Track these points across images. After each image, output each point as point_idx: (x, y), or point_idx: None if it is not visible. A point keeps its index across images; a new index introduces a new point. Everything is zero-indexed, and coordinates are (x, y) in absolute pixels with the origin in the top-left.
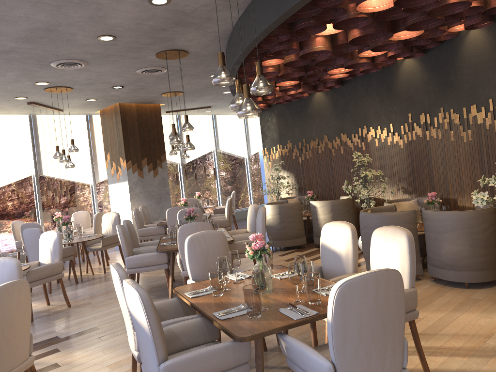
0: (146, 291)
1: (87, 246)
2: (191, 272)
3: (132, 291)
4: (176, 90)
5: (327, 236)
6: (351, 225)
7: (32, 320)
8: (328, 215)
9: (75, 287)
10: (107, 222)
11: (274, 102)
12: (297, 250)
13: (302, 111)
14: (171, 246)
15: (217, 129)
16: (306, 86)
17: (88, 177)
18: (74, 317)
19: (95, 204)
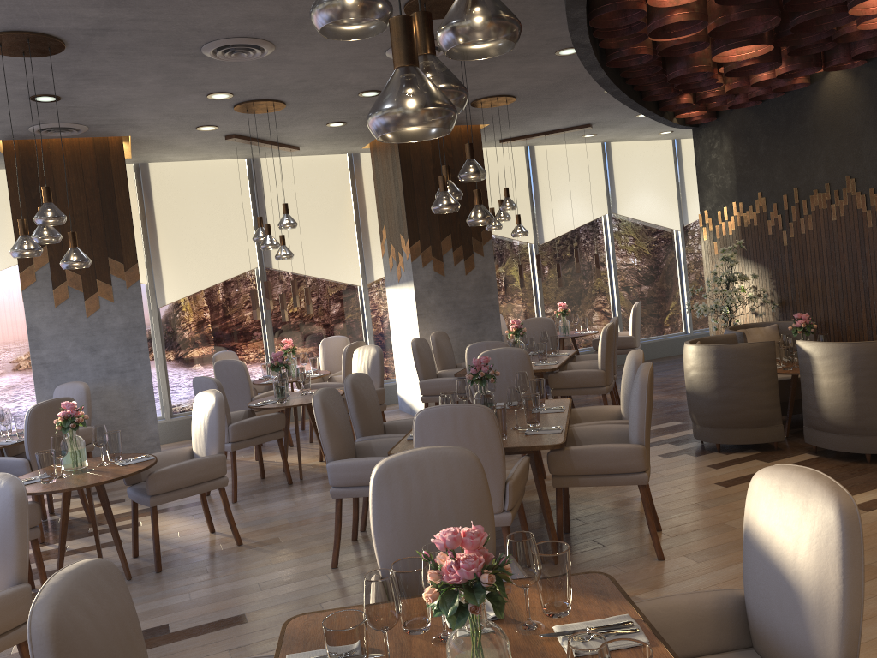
0: None
1: None
2: (379, 557)
3: None
4: (497, 92)
5: (763, 512)
6: (844, 499)
7: (158, 569)
8: (841, 378)
9: (280, 495)
10: (361, 364)
11: (726, 106)
12: (760, 454)
13: (794, 121)
14: None
15: (612, 172)
16: (798, 58)
17: (352, 271)
18: (229, 574)
19: (365, 322)
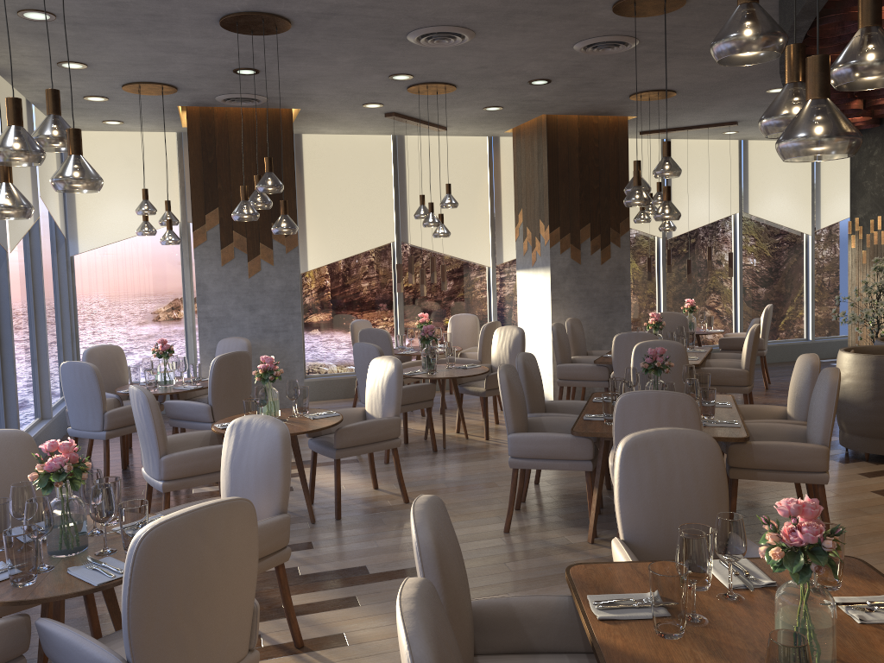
0: (434, 654)
1: (462, 385)
2: (622, 522)
3: (400, 640)
4: (660, 87)
5: None
6: None
7: (338, 517)
8: None
9: (429, 461)
10: (501, 343)
11: None
12: None
13: None
14: (603, 428)
15: (747, 170)
16: None
17: (483, 252)
18: (406, 528)
19: (491, 302)
